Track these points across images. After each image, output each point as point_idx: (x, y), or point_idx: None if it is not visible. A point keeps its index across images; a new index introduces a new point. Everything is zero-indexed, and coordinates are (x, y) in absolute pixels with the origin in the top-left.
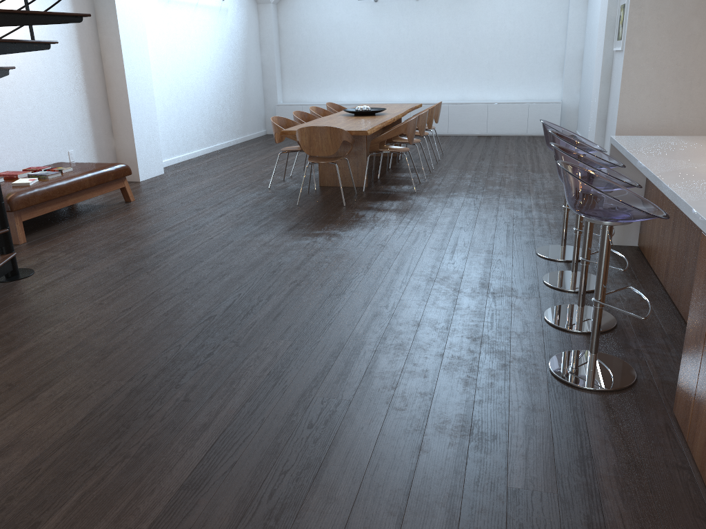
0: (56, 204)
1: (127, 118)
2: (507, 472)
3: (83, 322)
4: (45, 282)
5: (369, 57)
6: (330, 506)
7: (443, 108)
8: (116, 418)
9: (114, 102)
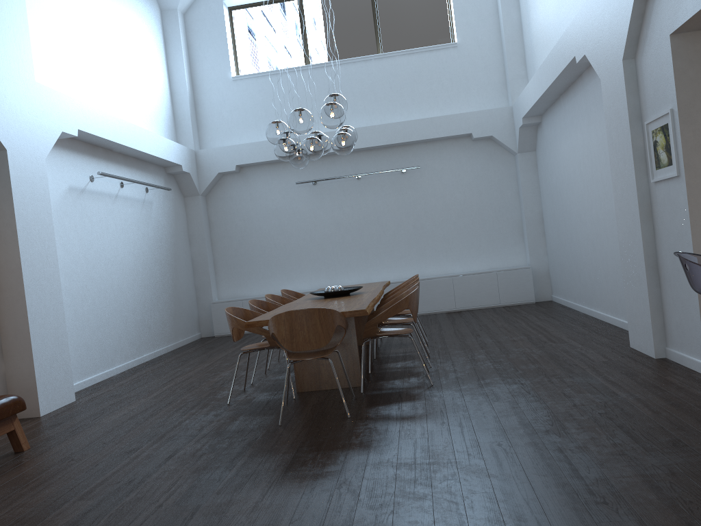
0: None
1: (24, 331)
2: None
3: None
4: None
5: (313, 241)
6: None
7: None
8: None
9: (6, 311)
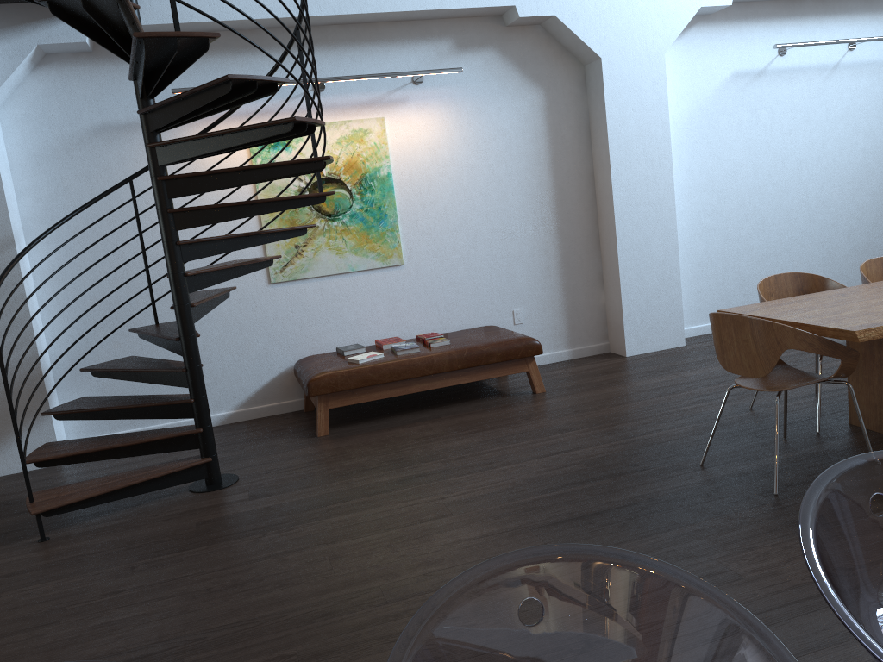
0: (389, 390)
1: (615, 264)
2: None
3: (66, 589)
4: (200, 506)
5: None
6: None
7: None
8: None
9: (604, 240)
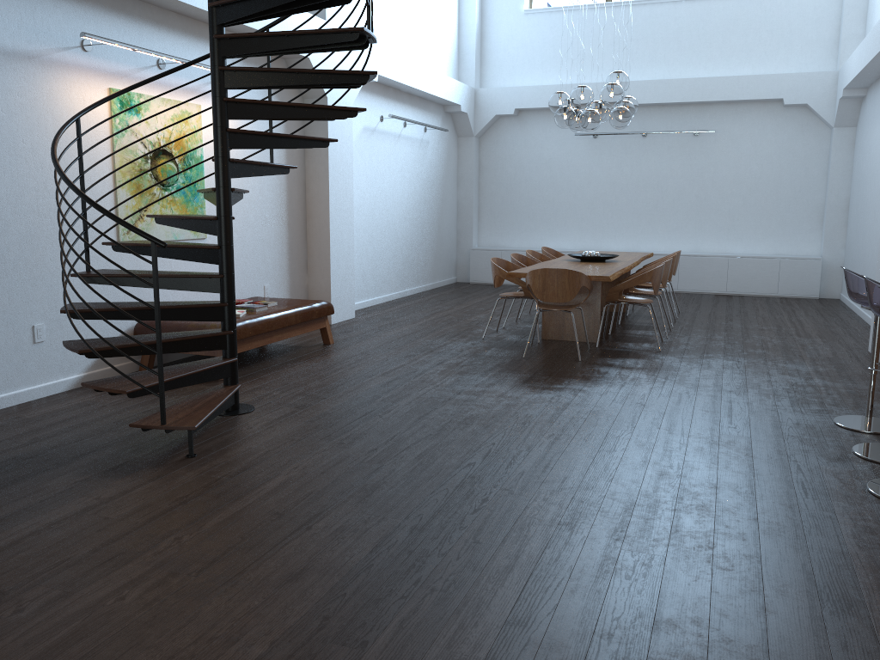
0: (262, 340)
1: (326, 253)
2: (878, 640)
3: (329, 459)
4: (271, 418)
5: (584, 199)
6: (681, 655)
7: None
8: (406, 553)
9: (313, 235)
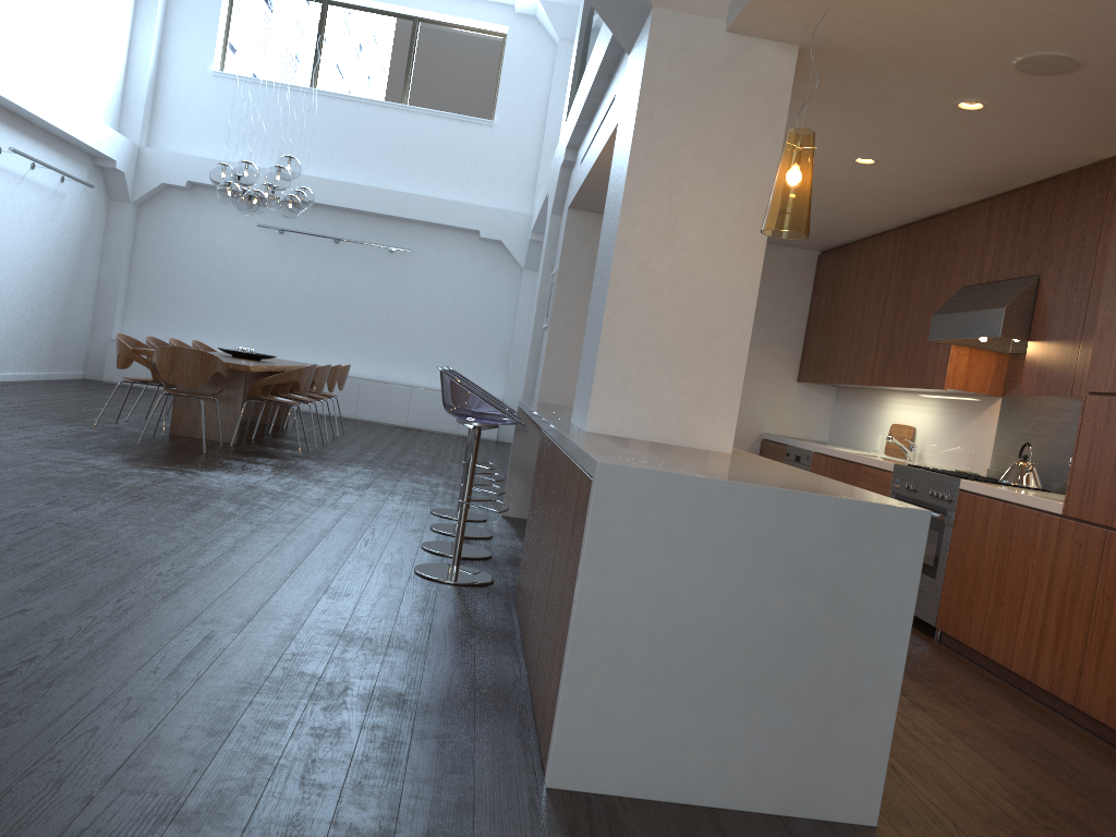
0: None
1: None
2: (354, 609)
3: None
4: None
5: (261, 301)
6: (181, 609)
7: (353, 383)
8: None
9: None
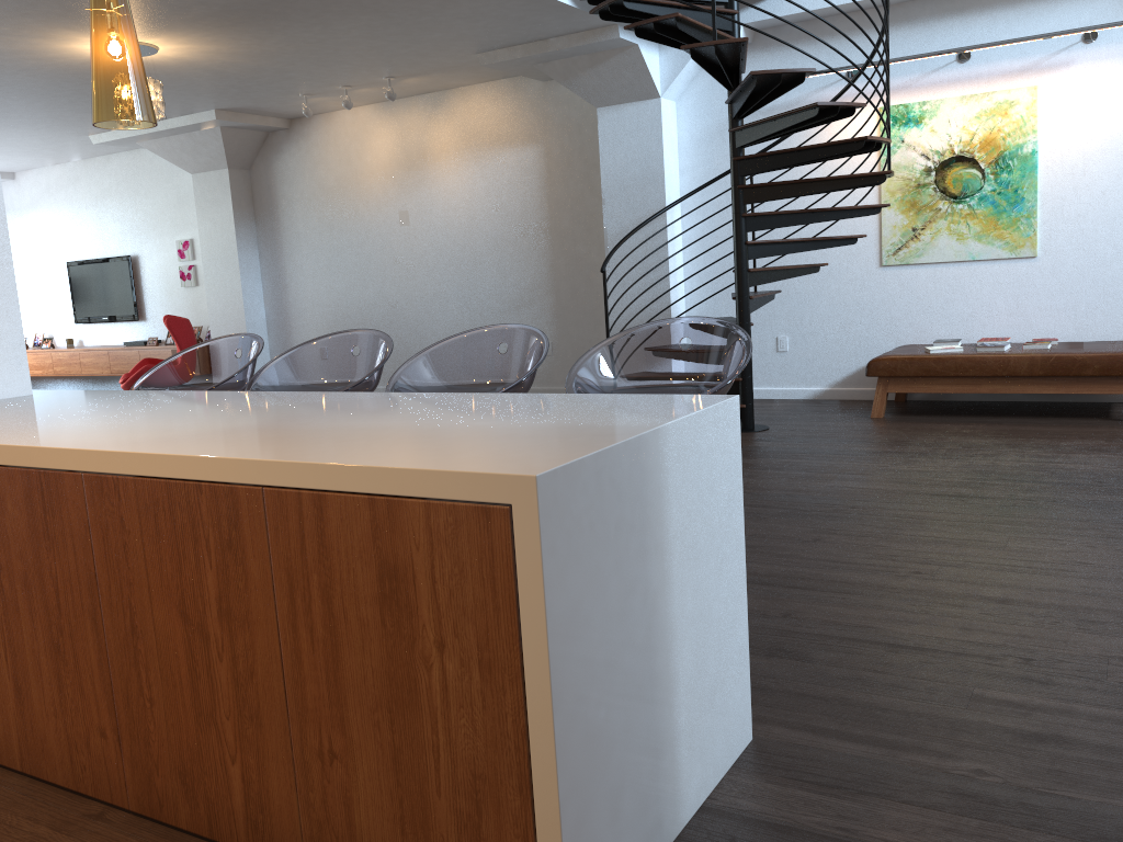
0: (954, 386)
1: None
2: None
3: None
4: None
5: None
6: None
7: None
8: None
9: None
